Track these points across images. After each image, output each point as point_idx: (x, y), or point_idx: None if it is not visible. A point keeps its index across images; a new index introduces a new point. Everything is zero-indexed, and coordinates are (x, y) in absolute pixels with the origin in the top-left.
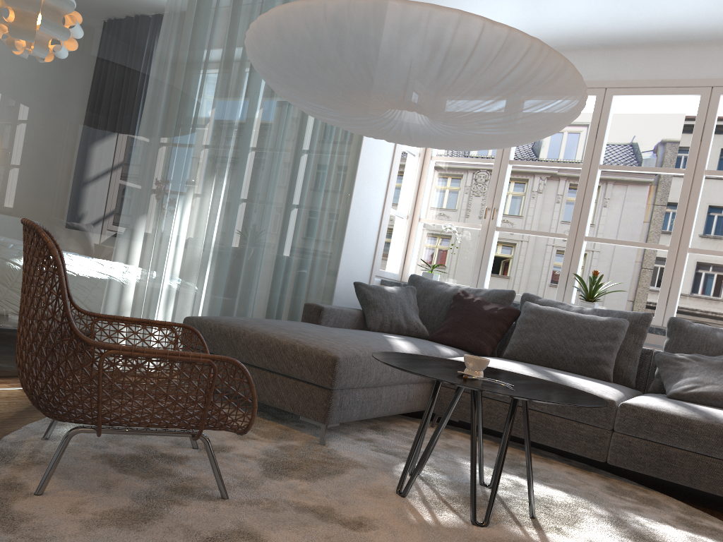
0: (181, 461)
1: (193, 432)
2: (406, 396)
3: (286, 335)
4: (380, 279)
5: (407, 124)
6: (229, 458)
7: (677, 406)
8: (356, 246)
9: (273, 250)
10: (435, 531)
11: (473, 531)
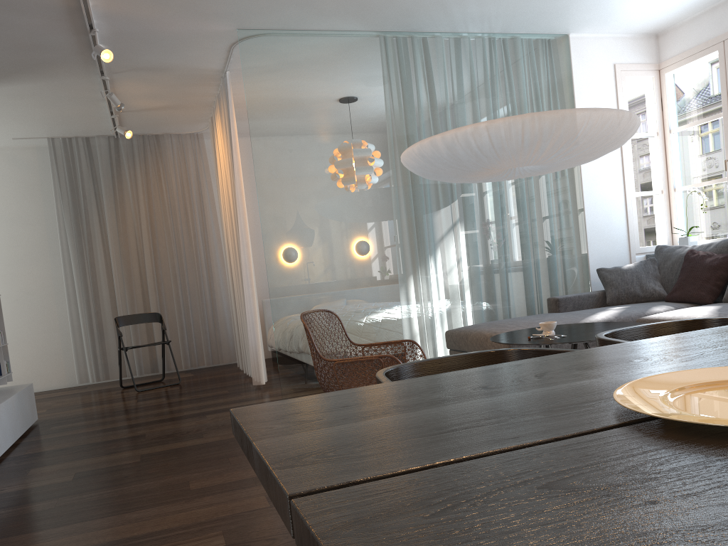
0: None
1: None
2: None
3: (491, 330)
4: (645, 254)
5: (526, 168)
6: None
7: None
8: (602, 237)
9: (515, 267)
10: None
11: None
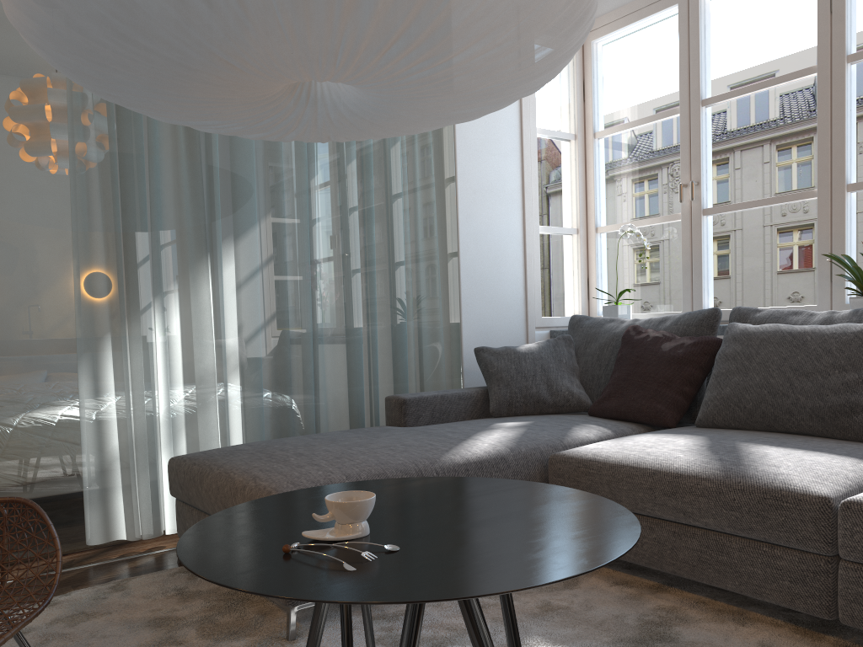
0: None
1: None
2: None
3: (252, 469)
4: (549, 330)
5: (342, 104)
6: None
7: None
8: (486, 294)
9: (331, 333)
10: None
11: None
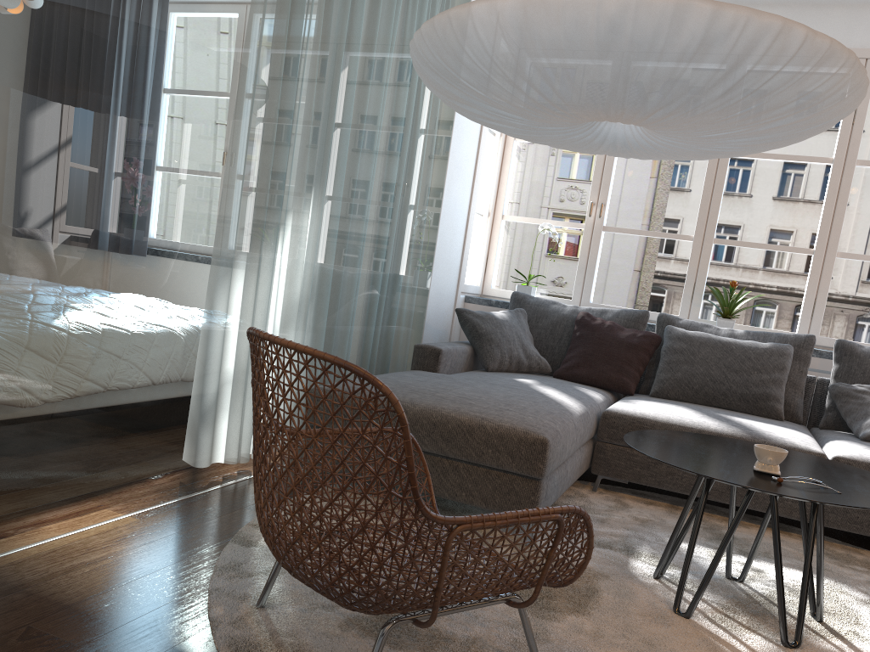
0: None
1: (509, 596)
2: (579, 463)
3: (461, 410)
4: (464, 295)
5: (605, 133)
6: None
7: None
8: (444, 259)
9: (372, 280)
10: None
11: None
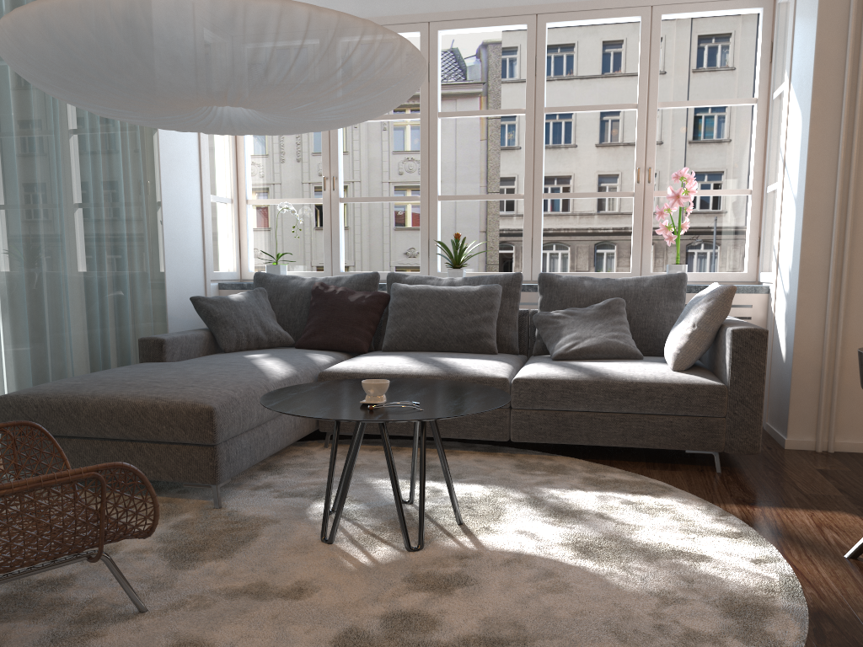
0: (67, 582)
1: (88, 553)
2: (293, 423)
3: (140, 393)
4: (217, 282)
5: (228, 116)
6: (122, 560)
7: (564, 369)
8: (180, 251)
9: (80, 282)
10: (377, 571)
11: (411, 558)
